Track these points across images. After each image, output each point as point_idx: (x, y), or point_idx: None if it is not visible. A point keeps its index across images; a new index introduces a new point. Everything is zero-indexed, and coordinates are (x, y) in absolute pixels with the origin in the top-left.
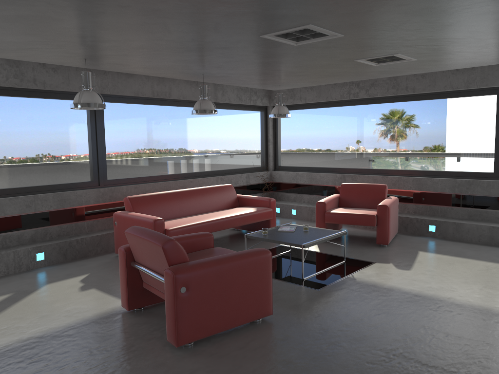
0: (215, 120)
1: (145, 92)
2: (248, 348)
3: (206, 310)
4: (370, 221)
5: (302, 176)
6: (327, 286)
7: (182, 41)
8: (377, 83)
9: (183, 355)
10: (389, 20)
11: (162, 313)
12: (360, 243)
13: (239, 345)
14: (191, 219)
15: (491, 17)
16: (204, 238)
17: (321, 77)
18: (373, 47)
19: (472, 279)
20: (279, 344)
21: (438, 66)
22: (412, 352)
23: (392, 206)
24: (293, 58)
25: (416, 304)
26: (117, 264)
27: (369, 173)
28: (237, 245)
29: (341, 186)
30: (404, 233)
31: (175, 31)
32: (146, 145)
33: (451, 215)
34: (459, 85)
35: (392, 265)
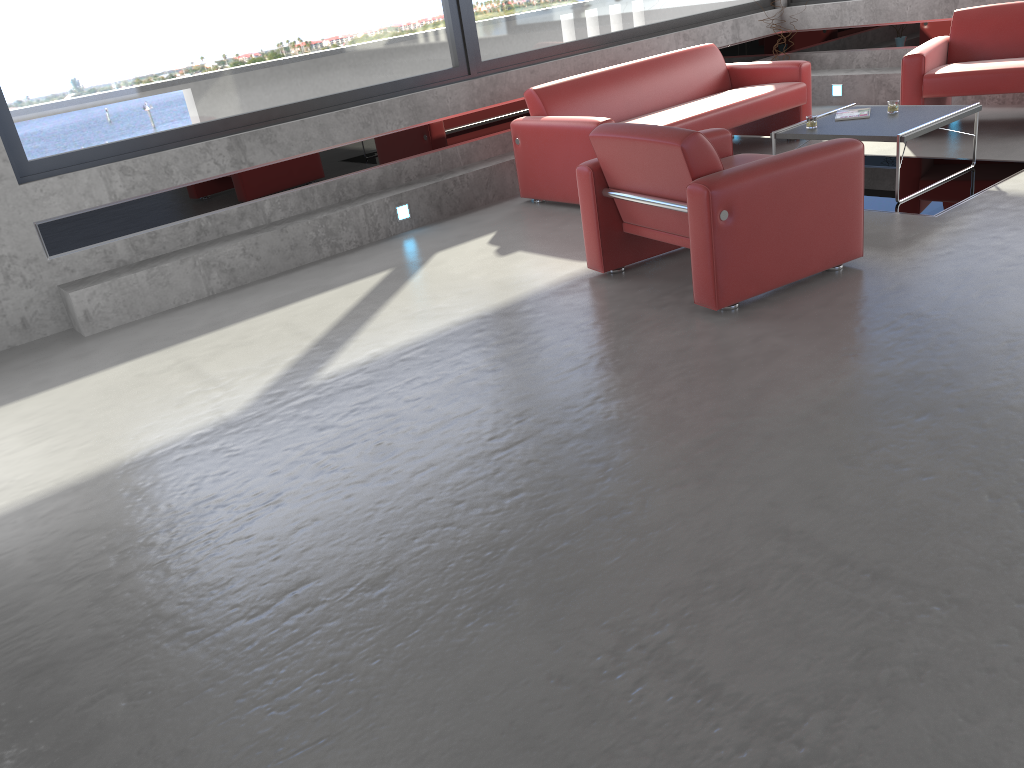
0: None
1: None
2: (836, 305)
3: (760, 250)
4: None
5: (854, 10)
6: (950, 209)
7: None
8: None
9: (730, 321)
10: None
11: (660, 273)
12: (997, 133)
13: (820, 303)
14: (655, 118)
15: None
16: (717, 140)
17: None
18: None
19: None
20: (889, 295)
21: None
22: None
23: None
24: None
25: None
26: (533, 214)
27: None
28: None
29: (955, 17)
30: None
31: None
32: None
33: None
34: None
35: None
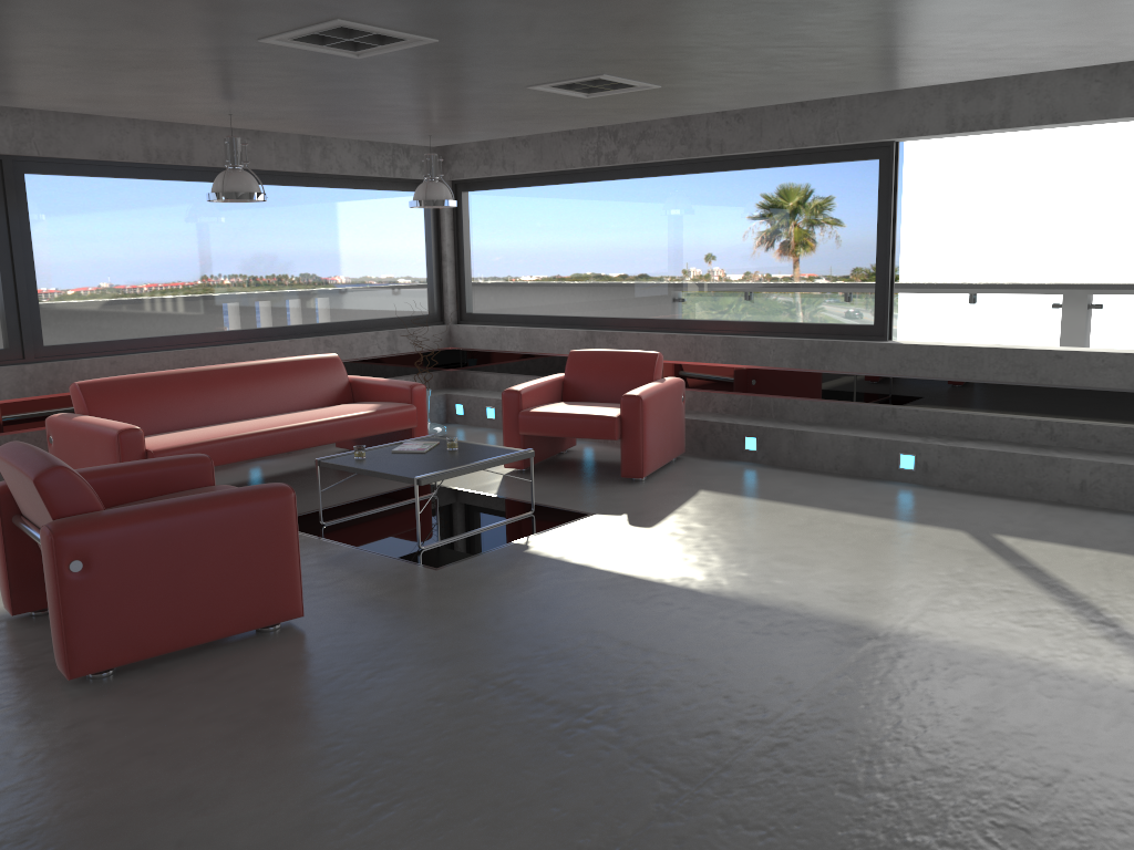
0: (310, 213)
1: (129, 151)
2: (217, 679)
3: (136, 608)
4: (606, 429)
5: (511, 335)
6: (460, 562)
7: (101, 49)
8: (653, 131)
9: (79, 695)
10: (496, 13)
11: None
12: (592, 477)
13: (204, 675)
14: (219, 429)
15: (702, 9)
16: (191, 467)
17: (501, 120)
18: (532, 62)
19: (762, 544)
20: (285, 670)
21: (726, 99)
22: (533, 679)
23: (655, 397)
24: (389, 83)
25: (612, 591)
26: None
27: (642, 327)
28: (331, 484)
29: (570, 357)
30: (700, 455)
31: (62, 30)
32: (140, 270)
33: (793, 417)
34: (807, 138)
35: (623, 518)
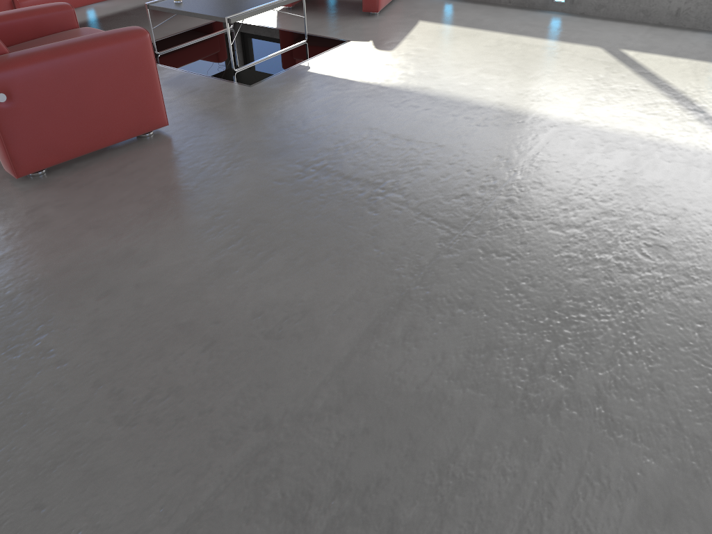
0: None
1: None
2: (122, 173)
3: (52, 126)
4: None
5: None
6: (265, 80)
7: None
8: None
9: (27, 189)
10: None
11: None
12: (341, 12)
13: (111, 170)
14: None
15: None
16: (59, 14)
17: None
18: None
19: (469, 60)
20: (167, 164)
21: None
22: (339, 164)
23: None
24: None
25: (376, 99)
26: None
27: None
28: (153, 22)
29: None
30: None
31: None
32: None
33: None
34: None
35: (371, 44)
